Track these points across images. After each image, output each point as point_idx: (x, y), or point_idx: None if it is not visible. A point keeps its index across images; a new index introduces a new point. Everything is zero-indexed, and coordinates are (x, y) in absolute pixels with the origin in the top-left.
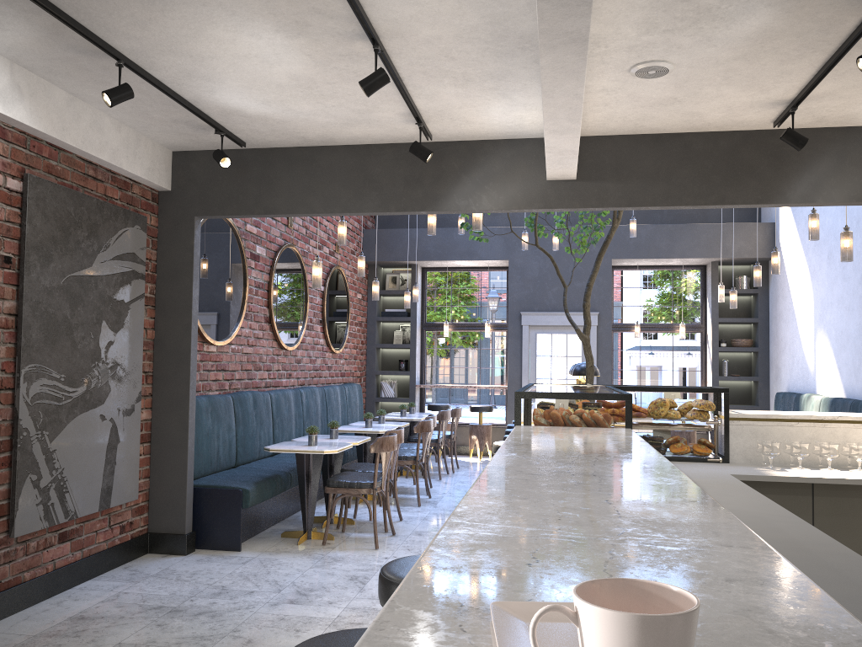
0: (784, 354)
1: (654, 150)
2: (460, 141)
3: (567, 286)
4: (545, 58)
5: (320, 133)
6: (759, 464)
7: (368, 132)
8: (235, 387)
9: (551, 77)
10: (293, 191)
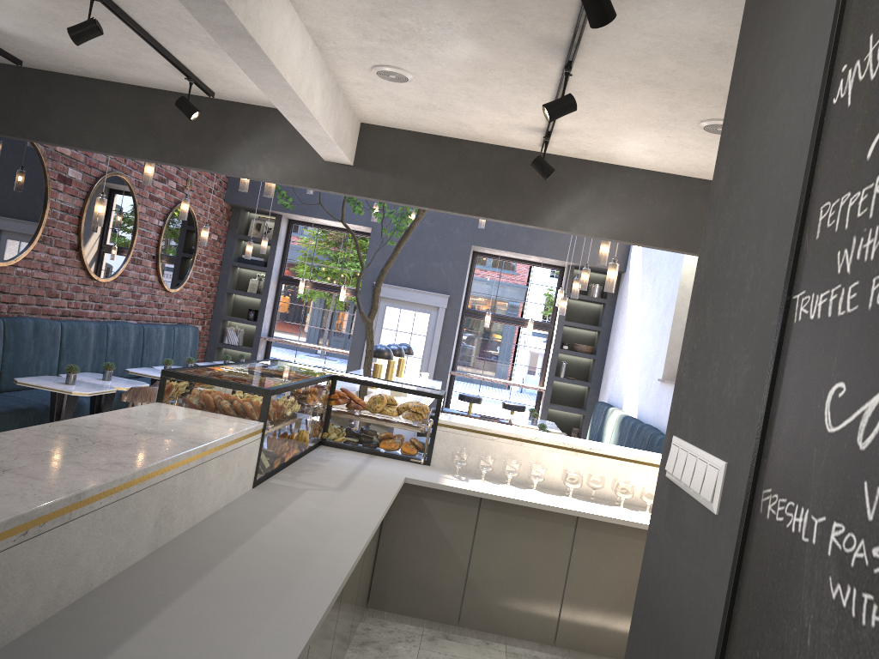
0: (612, 366)
1: (432, 151)
2: (246, 104)
3: (365, 267)
4: (225, 46)
5: (96, 67)
6: (452, 471)
7: (147, 77)
8: (16, 311)
9: (246, 65)
10: (69, 122)
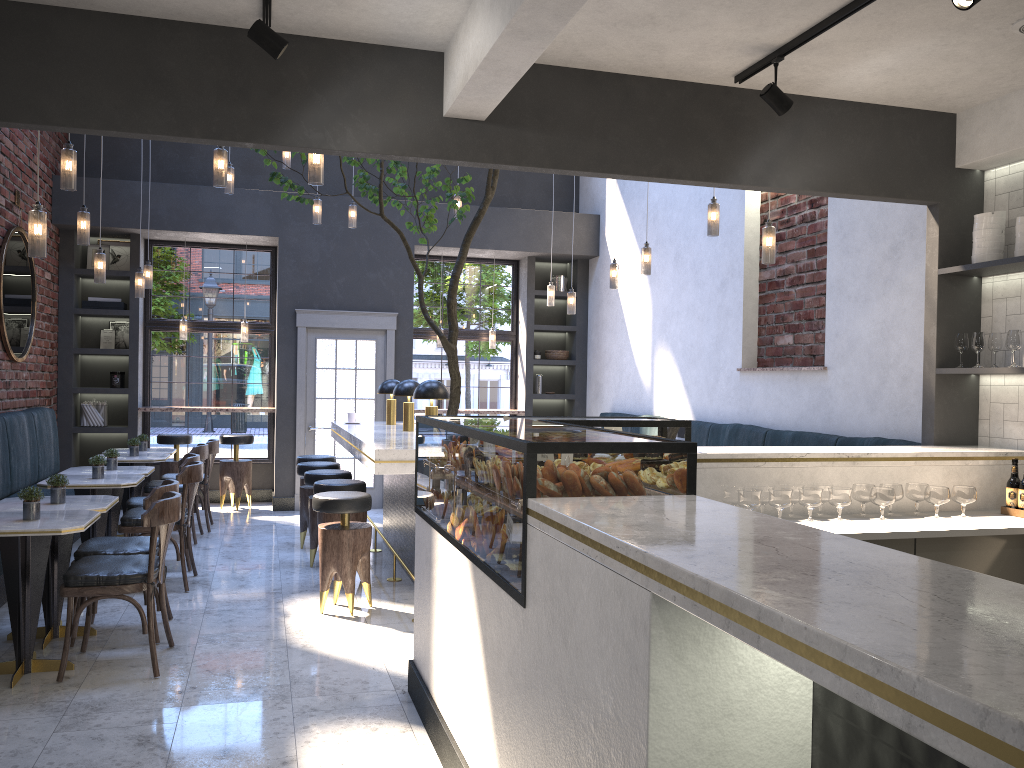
0: (608, 368)
1: (588, 93)
2: (311, 38)
3: (423, 275)
4: None
5: None
6: None
7: None
8: None
9: None
10: (5, 81)
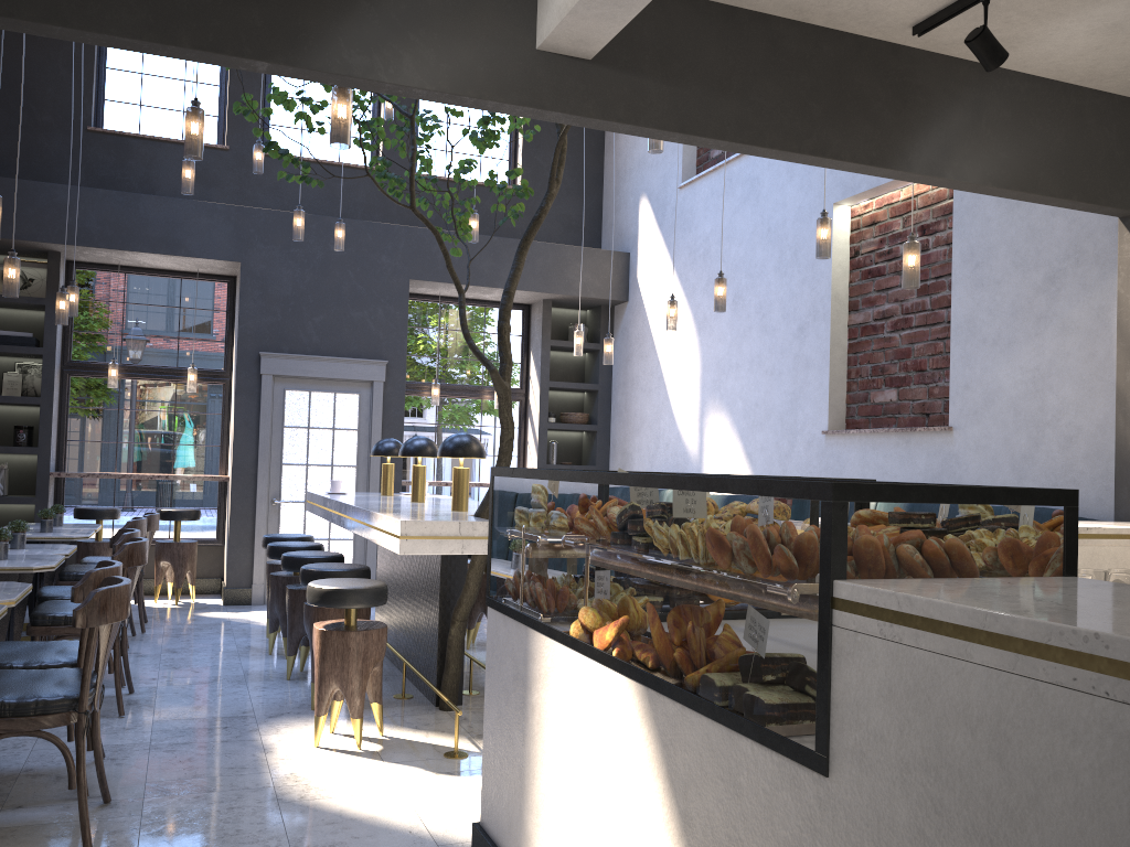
0: (639, 435)
1: (725, 35)
2: None
3: (465, 291)
4: None
5: None
6: None
7: None
8: None
9: None
10: None
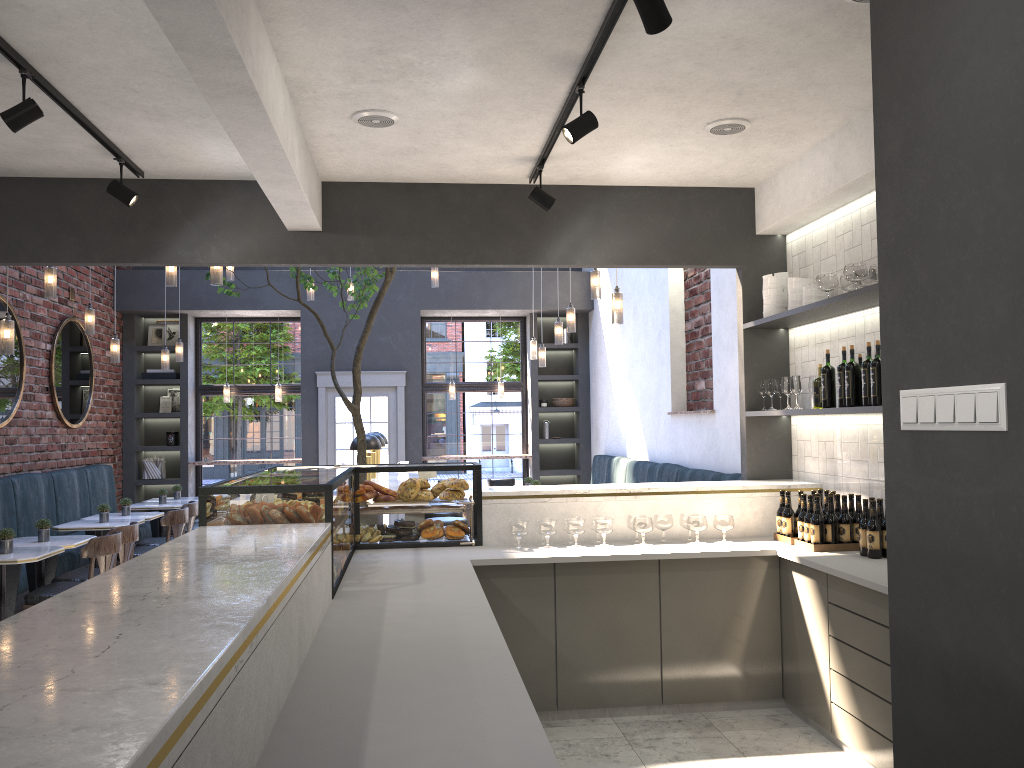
0: (602, 414)
1: (409, 201)
2: (182, 180)
3: (336, 348)
4: (217, 107)
5: None
6: (511, 545)
7: (58, 164)
8: None
9: (235, 127)
10: None
